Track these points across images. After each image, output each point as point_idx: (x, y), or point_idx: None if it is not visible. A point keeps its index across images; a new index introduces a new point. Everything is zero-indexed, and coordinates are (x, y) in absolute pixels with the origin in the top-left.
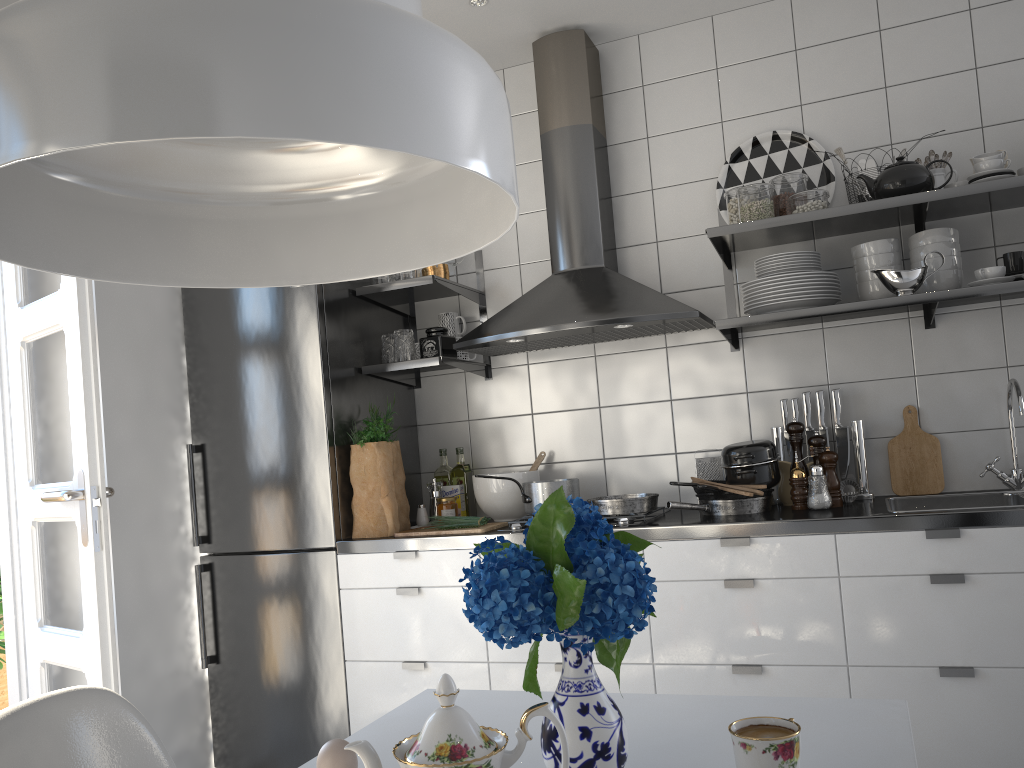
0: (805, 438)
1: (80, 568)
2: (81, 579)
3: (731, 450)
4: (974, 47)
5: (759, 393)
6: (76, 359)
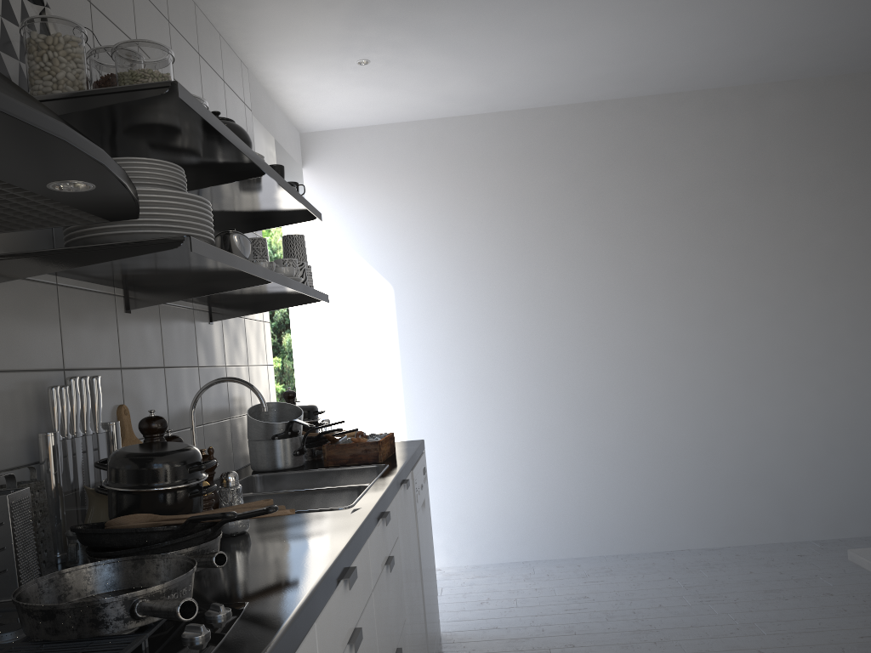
0: (77, 449)
1: None
2: None
3: (181, 457)
4: (136, 22)
5: (1, 374)
6: None
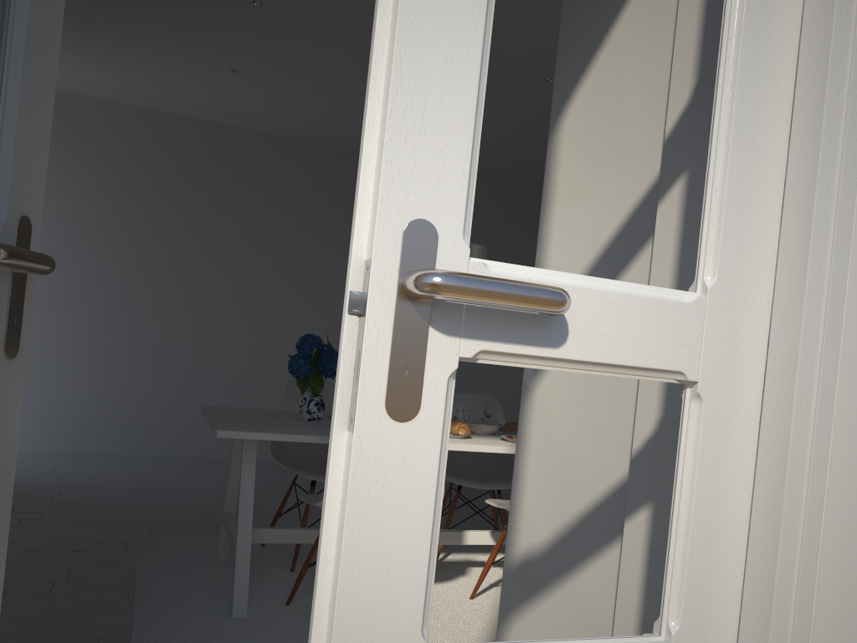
0: None
1: None
2: None
3: None
4: None
5: None
6: (53, 14)
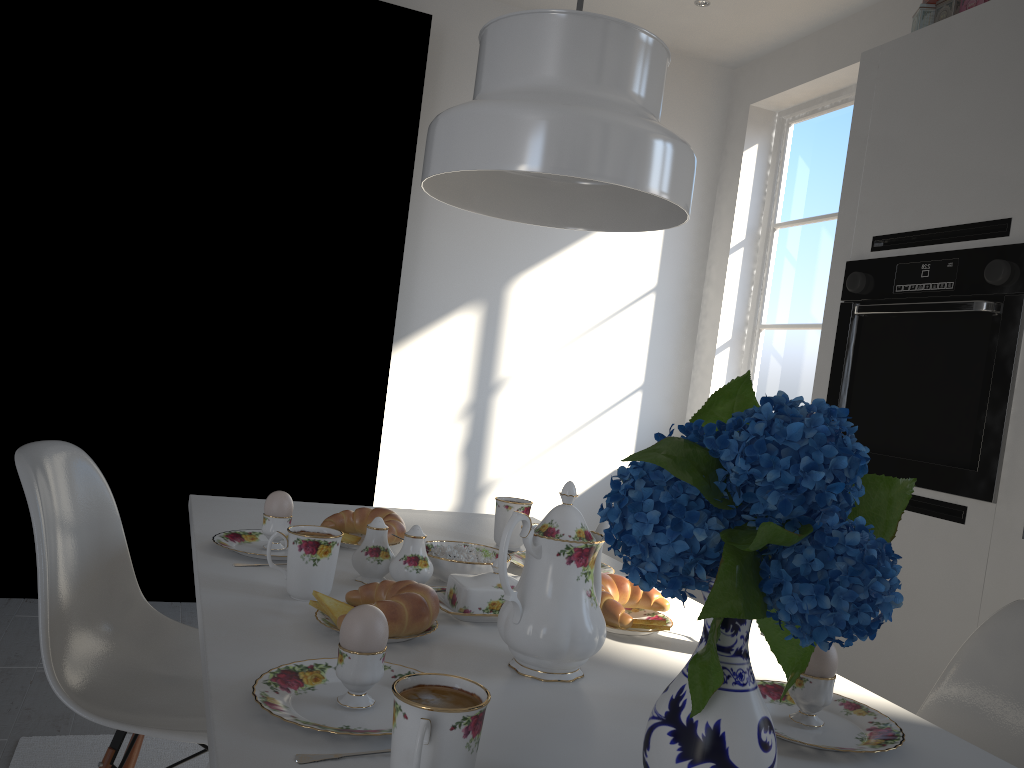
0: None
1: None
2: None
3: None
4: None
5: None
6: None
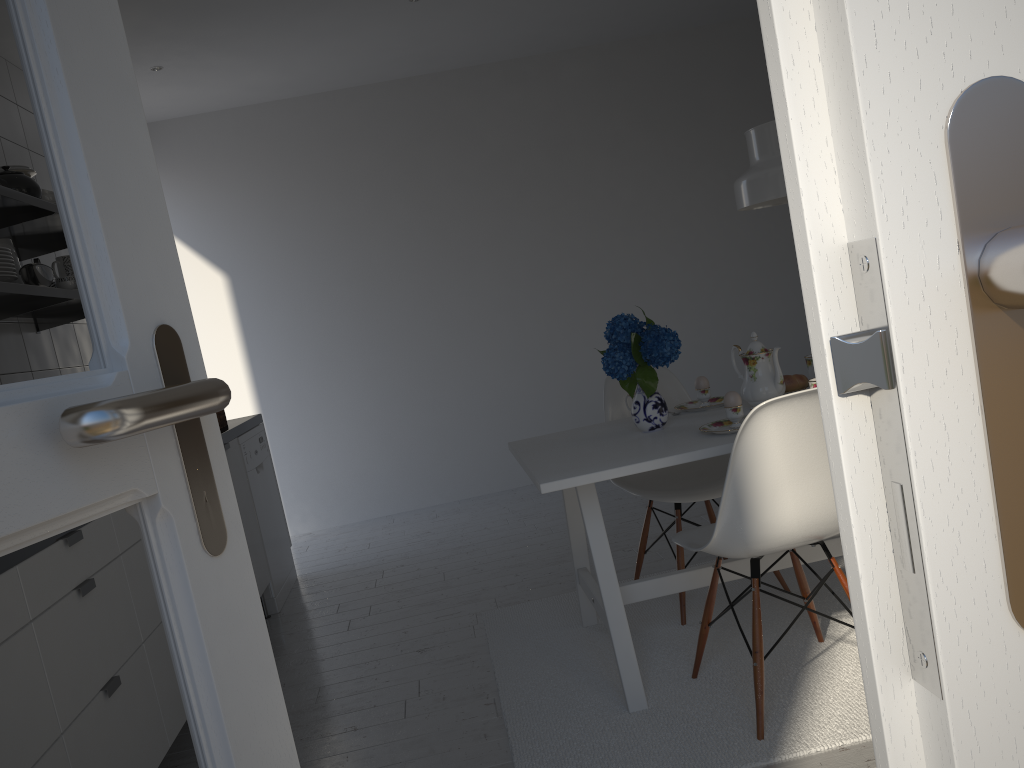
0: None
1: (208, 638)
2: (216, 671)
3: None
4: None
5: None
6: None
